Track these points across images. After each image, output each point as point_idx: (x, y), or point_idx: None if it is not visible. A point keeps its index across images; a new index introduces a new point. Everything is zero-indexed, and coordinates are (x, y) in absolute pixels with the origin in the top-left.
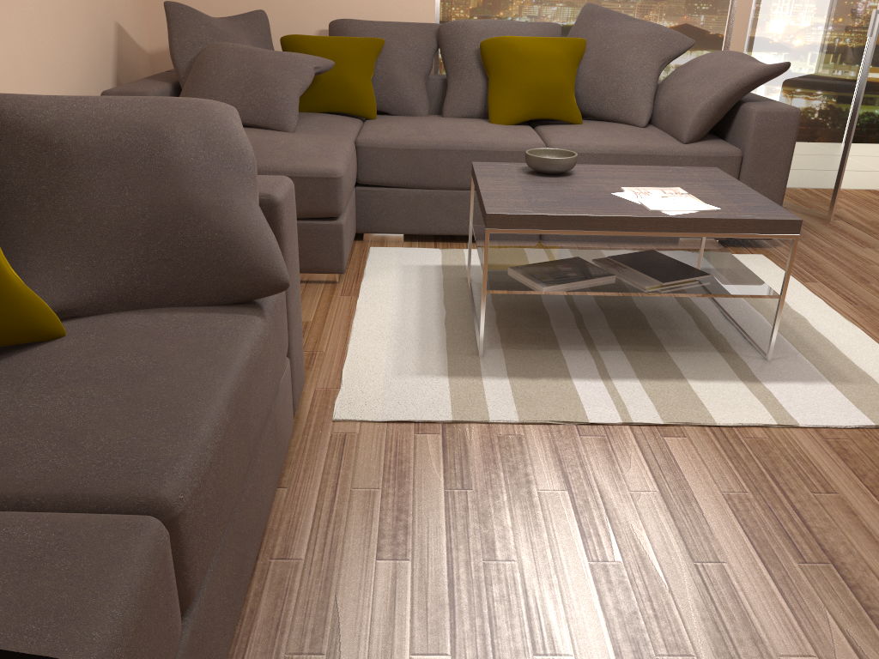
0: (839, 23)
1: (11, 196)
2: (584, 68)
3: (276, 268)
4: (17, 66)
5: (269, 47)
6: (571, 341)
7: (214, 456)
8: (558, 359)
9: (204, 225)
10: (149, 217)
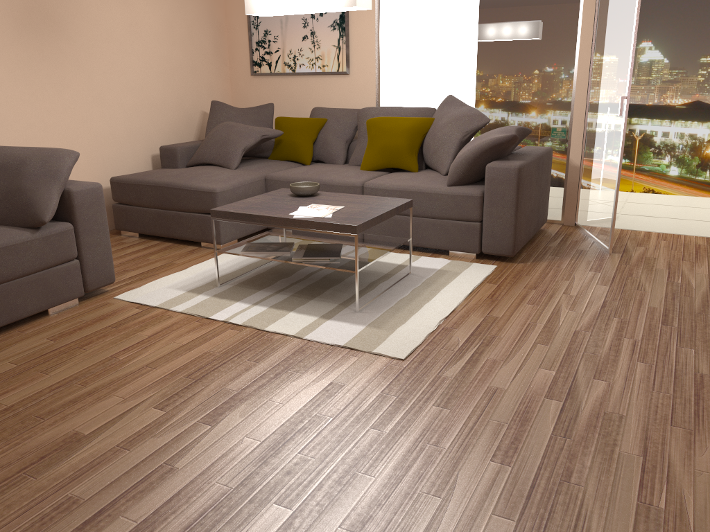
0: (614, 105)
1: None
2: (427, 136)
3: (44, 215)
4: (114, 134)
5: (268, 123)
6: (274, 288)
7: None
8: (249, 293)
9: (24, 196)
10: (5, 191)
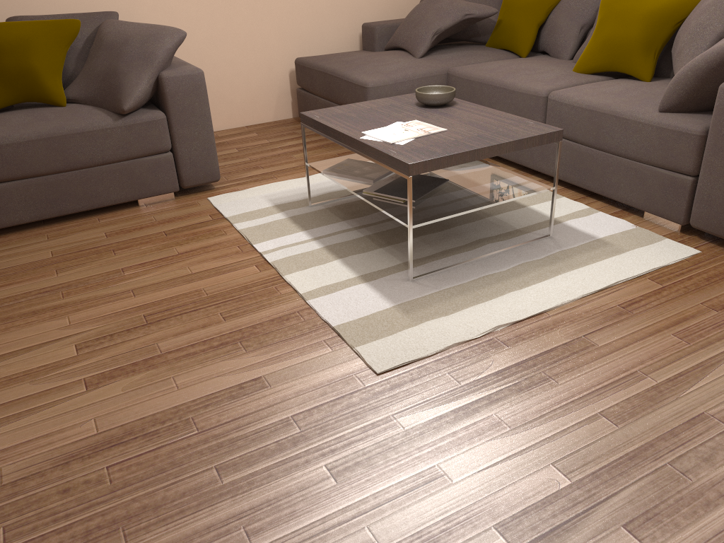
0: None
1: (88, 57)
2: (682, 26)
3: (125, 102)
4: (314, 7)
5: None
6: (362, 221)
7: (12, 144)
8: (326, 223)
9: (117, 79)
10: (105, 72)
